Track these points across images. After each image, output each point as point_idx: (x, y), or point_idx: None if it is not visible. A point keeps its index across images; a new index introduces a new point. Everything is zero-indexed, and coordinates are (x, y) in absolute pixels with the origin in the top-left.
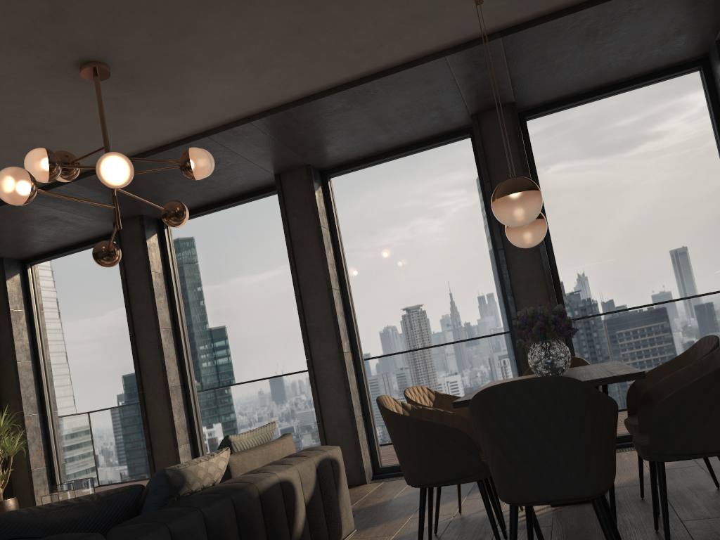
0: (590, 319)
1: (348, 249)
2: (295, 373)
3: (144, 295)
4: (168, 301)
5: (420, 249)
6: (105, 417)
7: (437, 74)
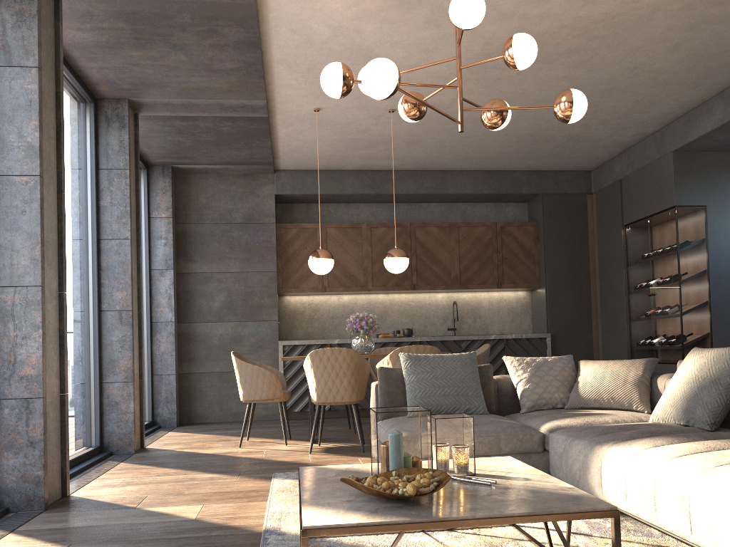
0: None
1: None
2: None
3: None
4: None
5: None
6: None
7: (238, 95)
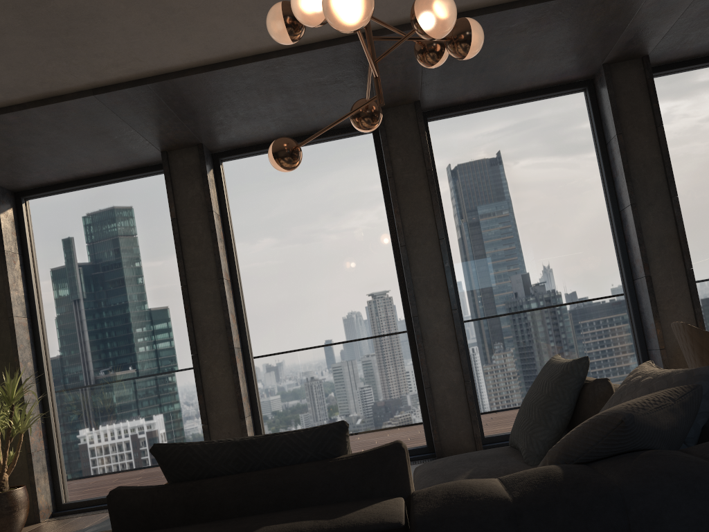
0: (708, 281)
1: (449, 200)
2: (384, 335)
3: (201, 239)
4: (225, 248)
5: (531, 203)
6: (129, 387)
7: (631, 2)
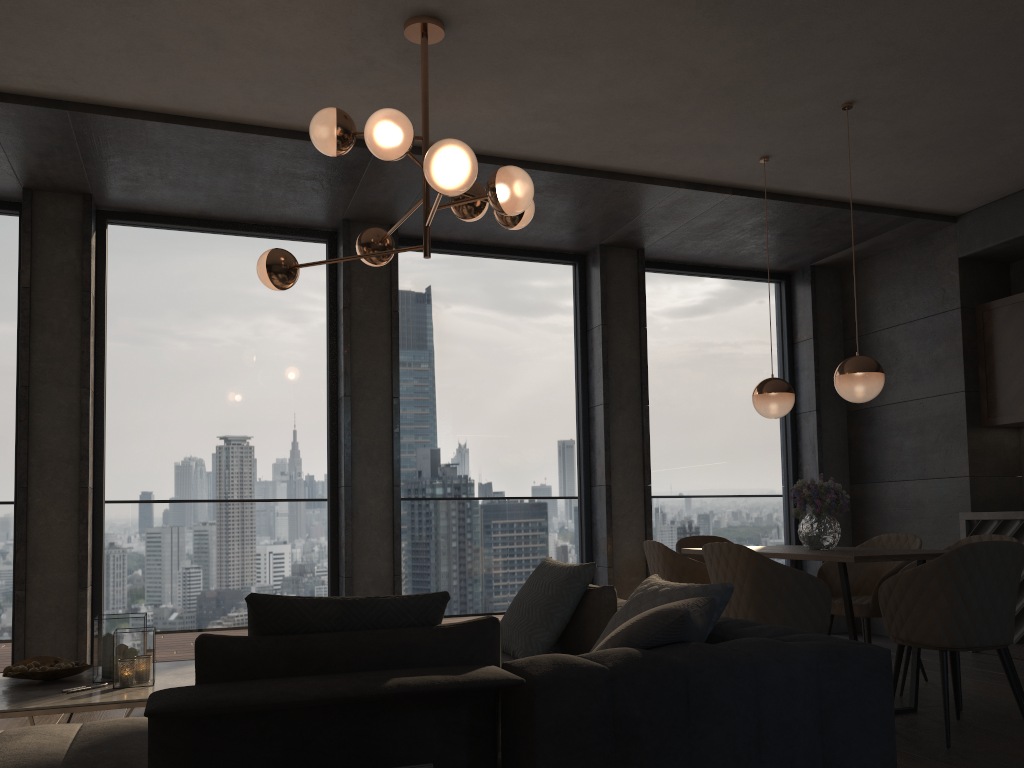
0: (660, 501)
1: (407, 351)
2: (298, 502)
3: (64, 326)
4: (94, 346)
5: (499, 377)
6: None
7: (647, 199)
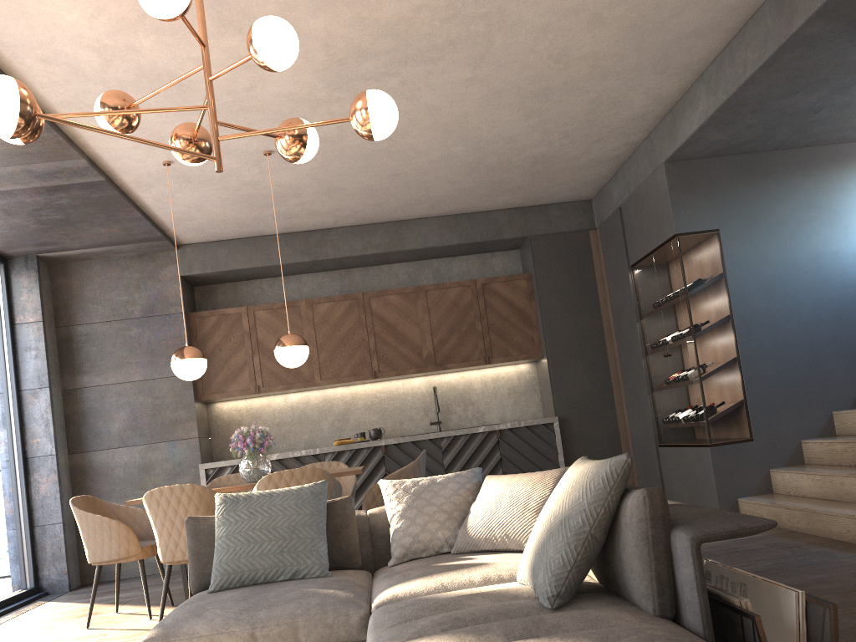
0: None
1: None
2: None
3: None
4: None
5: None
6: None
7: (41, 156)
